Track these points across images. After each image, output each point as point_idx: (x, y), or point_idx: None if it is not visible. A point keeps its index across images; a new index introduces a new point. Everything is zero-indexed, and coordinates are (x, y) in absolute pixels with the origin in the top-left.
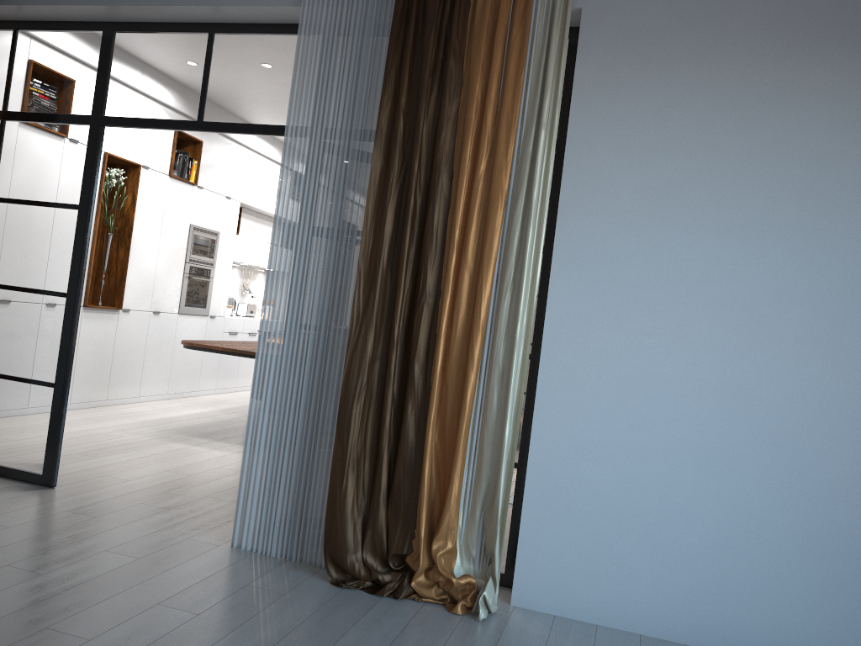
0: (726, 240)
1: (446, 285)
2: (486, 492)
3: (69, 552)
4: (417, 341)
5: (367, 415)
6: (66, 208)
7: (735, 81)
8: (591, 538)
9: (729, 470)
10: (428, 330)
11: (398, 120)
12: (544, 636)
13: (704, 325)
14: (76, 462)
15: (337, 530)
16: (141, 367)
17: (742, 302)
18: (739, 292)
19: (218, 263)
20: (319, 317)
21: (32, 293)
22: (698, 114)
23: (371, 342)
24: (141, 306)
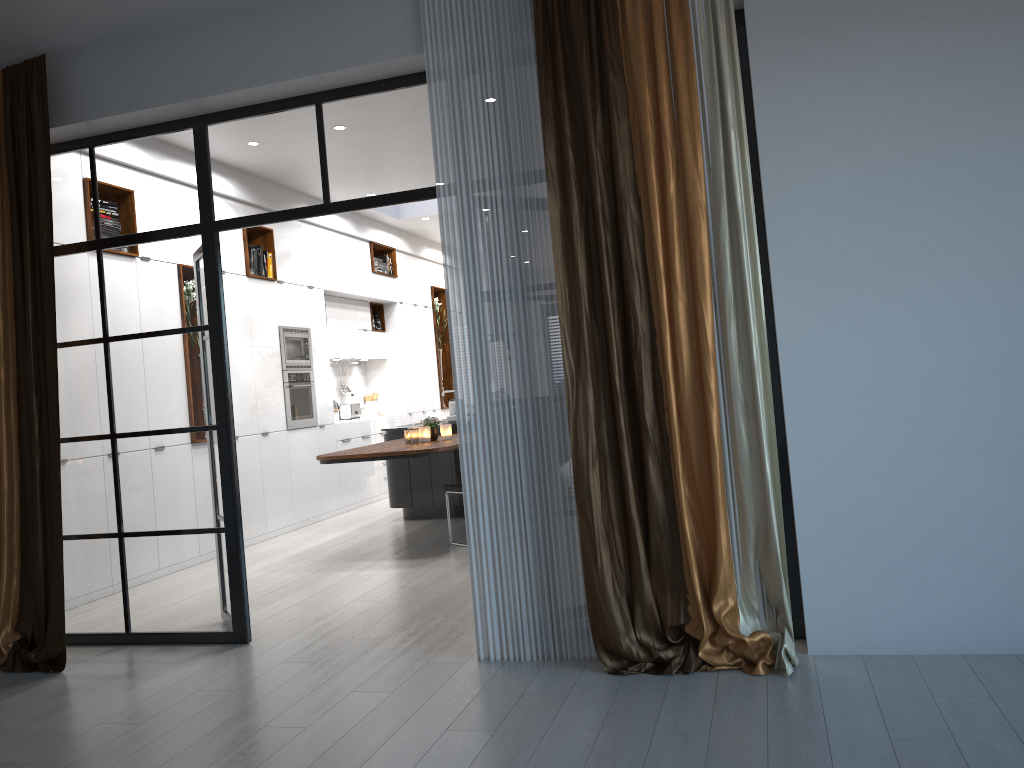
0: (962, 206)
1: (662, 322)
2: (756, 537)
3: (316, 701)
4: (642, 389)
5: (605, 483)
6: (193, 331)
7: (932, 32)
8: (883, 562)
9: (1021, 455)
10: (651, 375)
11: (567, 154)
12: (864, 677)
13: (958, 304)
14: (251, 613)
15: (603, 613)
16: (262, 498)
17: (995, 269)
18: (989, 259)
19: (315, 364)
20: (522, 388)
21: (175, 433)
22: (899, 77)
23: (592, 402)
24: (249, 430)
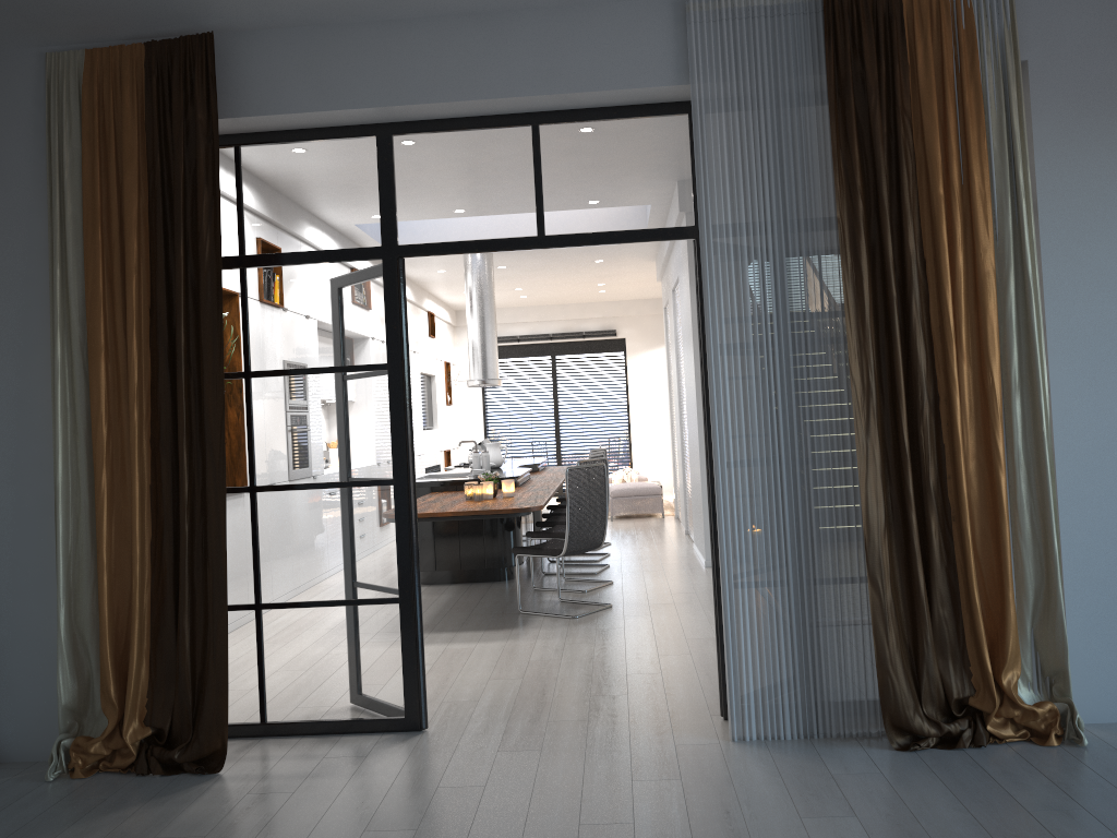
0: None
1: (953, 388)
2: (1033, 607)
3: (602, 793)
4: (928, 456)
5: (890, 551)
6: (367, 370)
7: None
8: None
9: None
10: (935, 441)
11: (859, 209)
12: None
13: None
14: None
15: (895, 688)
16: None
17: None
18: None
19: None
20: (790, 450)
21: (338, 487)
22: None
23: (880, 467)
24: None
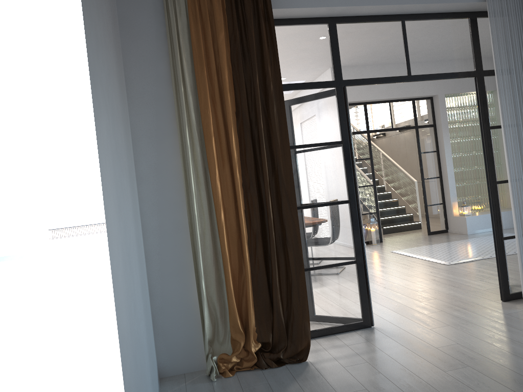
0: None
1: None
2: None
3: (519, 337)
4: None
5: None
6: (332, 144)
7: None
8: None
9: None
10: None
11: None
12: None
13: None
14: None
15: None
16: None
17: None
18: None
19: None
20: None
21: (321, 206)
22: None
23: None
24: None
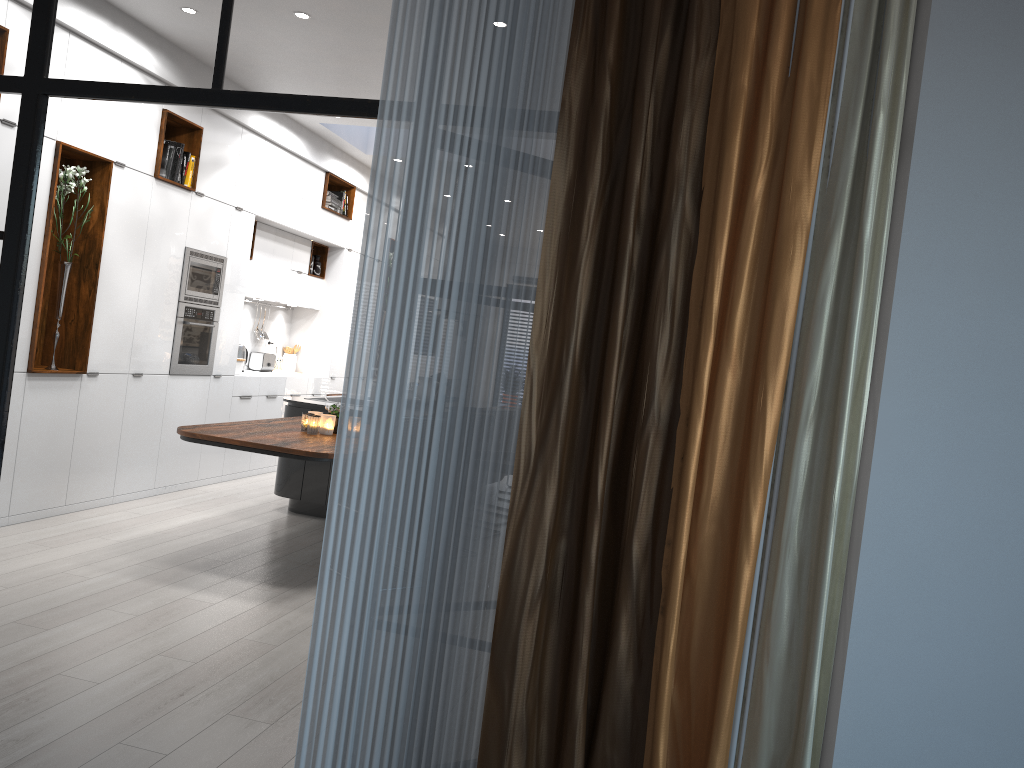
0: None
1: (695, 402)
2: None
3: None
4: (638, 502)
5: (543, 640)
6: None
7: None
8: None
9: None
10: (657, 481)
11: (602, 90)
12: None
13: None
14: (10, 643)
15: None
16: (116, 453)
17: None
18: None
19: (224, 301)
20: (445, 448)
21: None
22: None
23: (552, 505)
24: (115, 367)
